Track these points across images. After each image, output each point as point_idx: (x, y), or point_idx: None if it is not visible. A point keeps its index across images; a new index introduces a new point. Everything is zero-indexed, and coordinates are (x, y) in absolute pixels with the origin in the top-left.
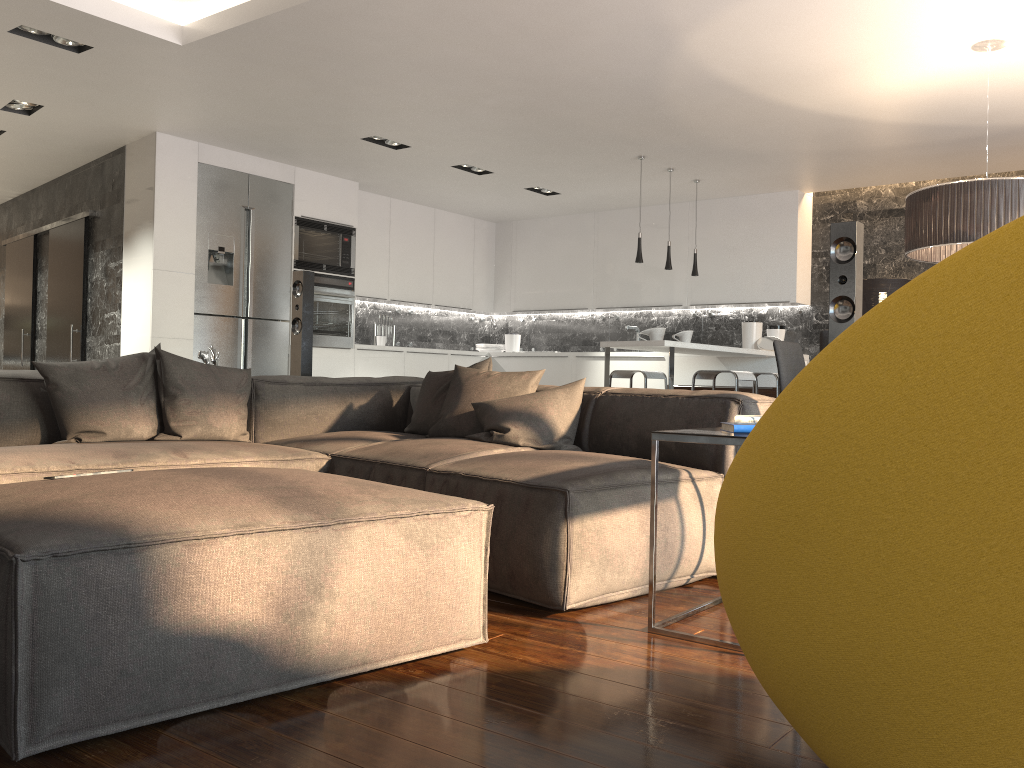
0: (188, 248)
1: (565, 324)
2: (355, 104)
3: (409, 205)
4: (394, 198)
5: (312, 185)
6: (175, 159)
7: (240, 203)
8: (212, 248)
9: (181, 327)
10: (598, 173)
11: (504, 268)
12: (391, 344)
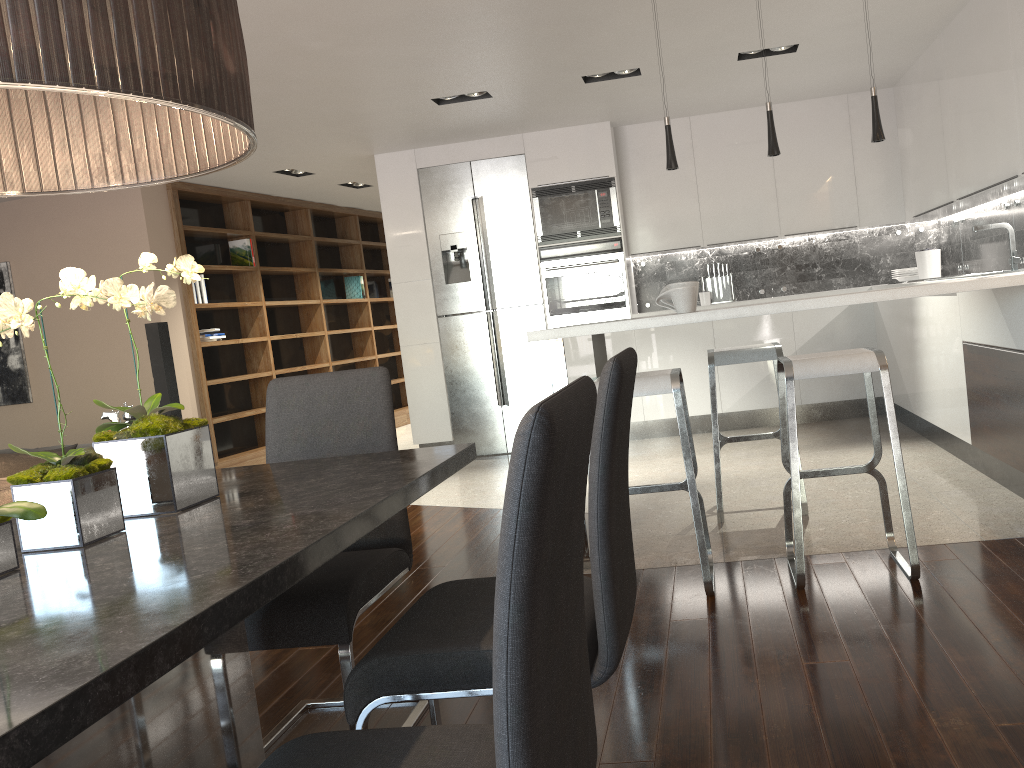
0: (420, 255)
1: (981, 223)
2: (310, 95)
3: (721, 116)
4: (695, 115)
5: (547, 146)
6: (394, 174)
7: (465, 195)
8: (444, 249)
9: (426, 332)
10: (714, 15)
11: (903, 153)
12: (729, 298)
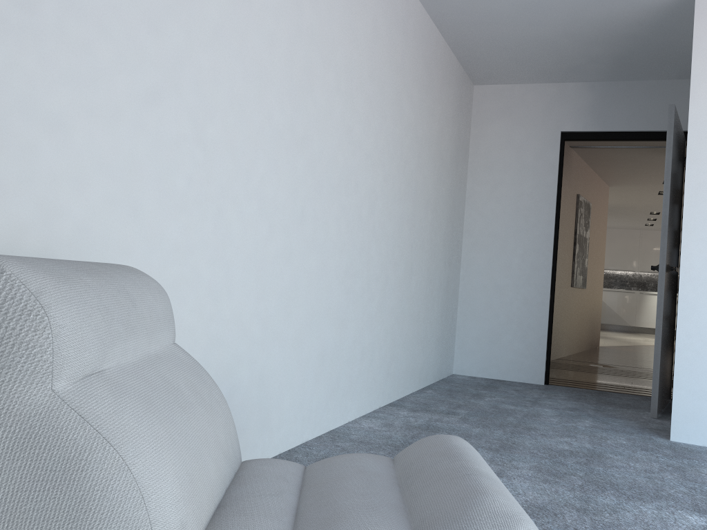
0: None
1: (611, 275)
2: None
3: None
4: None
5: None
6: None
7: None
8: None
9: None
10: None
11: None
12: None
